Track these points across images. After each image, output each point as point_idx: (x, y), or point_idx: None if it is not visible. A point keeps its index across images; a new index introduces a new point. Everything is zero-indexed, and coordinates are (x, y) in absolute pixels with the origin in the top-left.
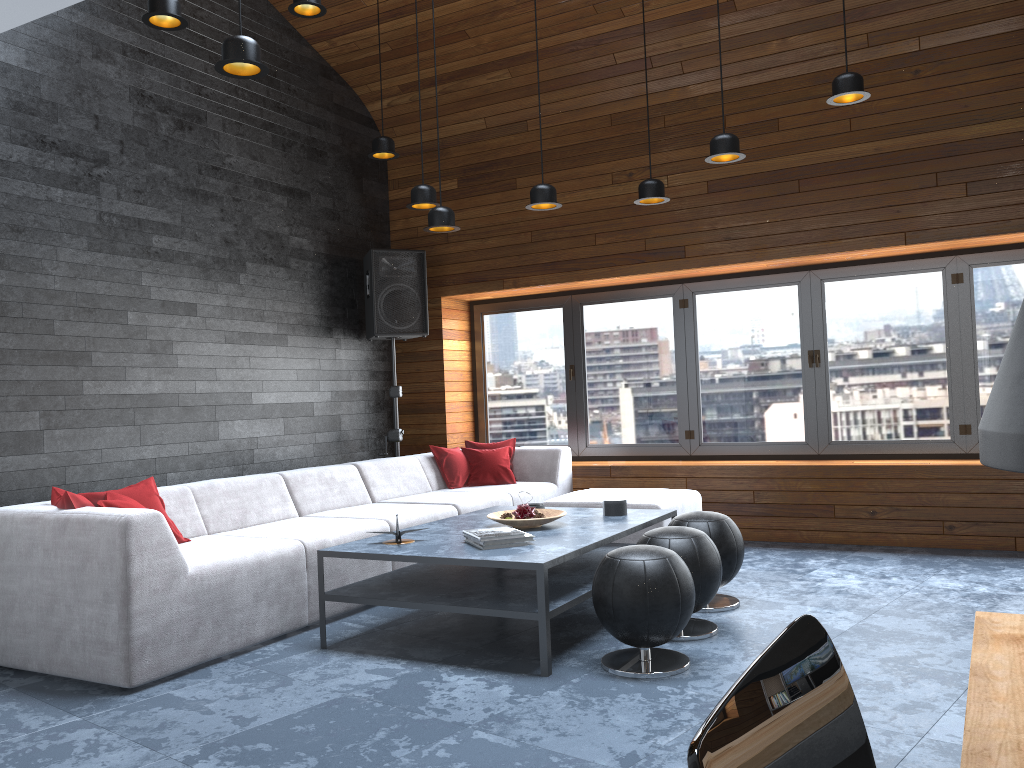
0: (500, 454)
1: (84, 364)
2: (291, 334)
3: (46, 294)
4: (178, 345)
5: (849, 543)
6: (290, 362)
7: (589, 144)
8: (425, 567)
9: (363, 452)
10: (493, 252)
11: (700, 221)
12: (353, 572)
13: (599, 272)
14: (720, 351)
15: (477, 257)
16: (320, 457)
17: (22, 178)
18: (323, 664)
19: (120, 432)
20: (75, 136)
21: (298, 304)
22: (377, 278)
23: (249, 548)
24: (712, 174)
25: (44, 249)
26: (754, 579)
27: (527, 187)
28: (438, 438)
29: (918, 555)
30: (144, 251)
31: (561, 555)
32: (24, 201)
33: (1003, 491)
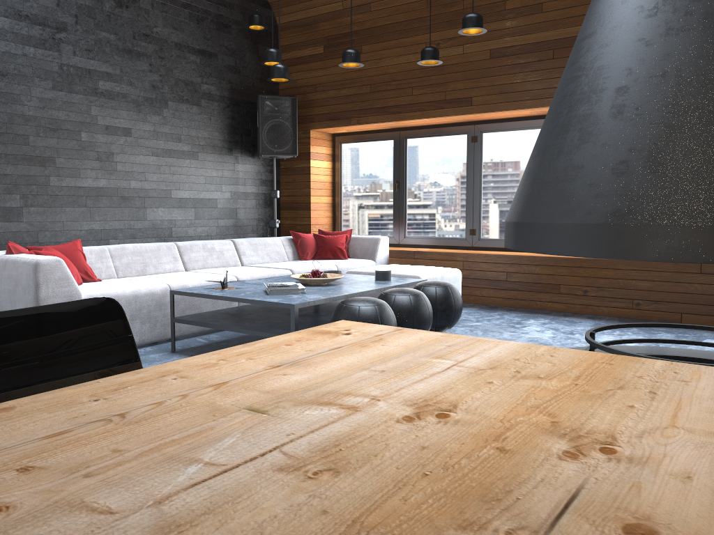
0: (338, 239)
1: (50, 165)
2: (201, 152)
3: (23, 118)
4: (117, 156)
5: (568, 311)
6: (200, 171)
7: (411, 21)
8: (251, 307)
9: (253, 234)
10: (345, 99)
11: (483, 79)
12: (207, 307)
13: (413, 115)
14: (497, 174)
15: (334, 102)
16: (221, 236)
17: (5, 39)
18: (165, 361)
19: (76, 211)
20: (42, 11)
21: (207, 131)
22: (262, 115)
23: (130, 286)
24: (494, 44)
25: (21, 88)
26: (481, 329)
27: (369, 52)
28: (305, 227)
29: (609, 321)
30: (93, 91)
31: (312, 300)
32: (7, 55)
33: (676, 280)
